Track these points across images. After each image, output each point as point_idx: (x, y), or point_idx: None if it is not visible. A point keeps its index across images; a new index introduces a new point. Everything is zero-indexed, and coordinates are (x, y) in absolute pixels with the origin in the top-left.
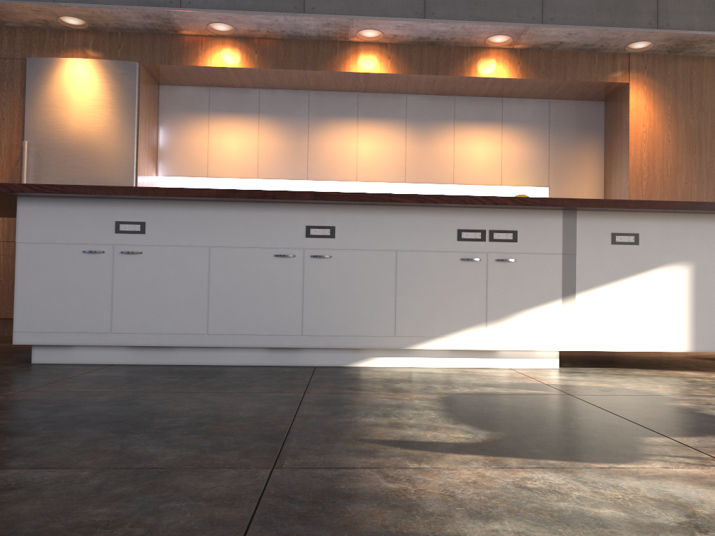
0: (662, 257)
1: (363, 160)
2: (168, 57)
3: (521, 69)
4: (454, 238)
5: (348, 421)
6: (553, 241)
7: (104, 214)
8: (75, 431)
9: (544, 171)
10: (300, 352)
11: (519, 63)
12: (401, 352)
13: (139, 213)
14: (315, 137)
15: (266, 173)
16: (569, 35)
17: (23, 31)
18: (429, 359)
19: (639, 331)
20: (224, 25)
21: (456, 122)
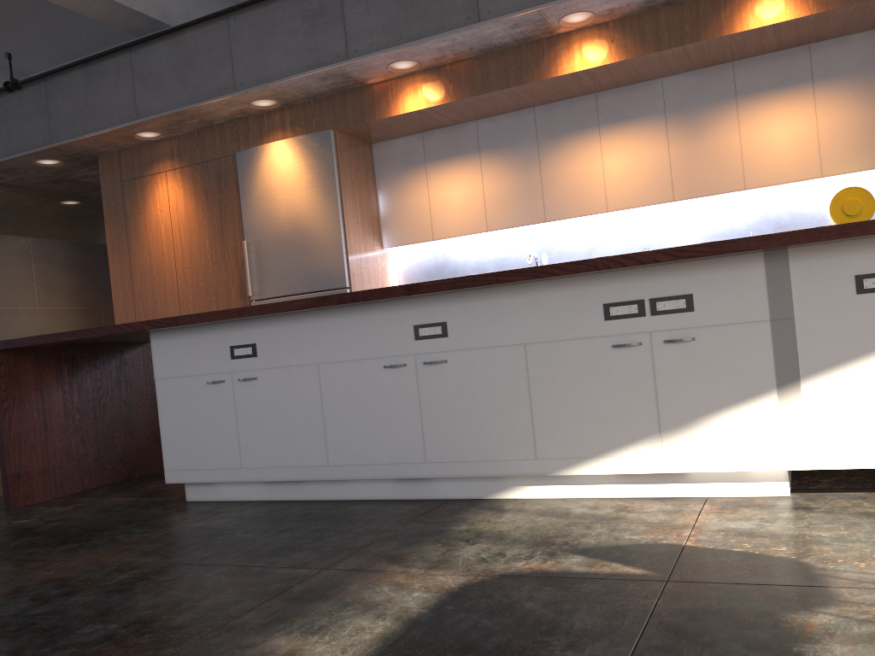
0: None
1: (613, 182)
2: (360, 115)
3: None
4: (599, 317)
5: (253, 642)
6: (752, 302)
7: (219, 340)
8: None
9: None
10: (431, 482)
11: None
12: (553, 479)
13: (249, 335)
14: (549, 165)
15: (496, 223)
16: None
17: (230, 125)
18: (590, 486)
19: None
20: (404, 62)
21: (739, 99)
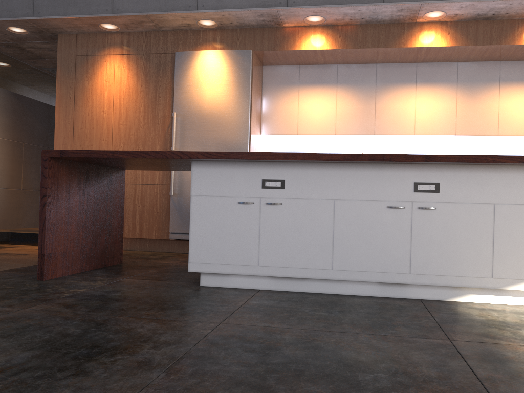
0: None
1: (420, 118)
2: (273, 45)
3: None
4: None
5: None
6: None
7: (253, 174)
8: (305, 389)
9: None
10: (406, 287)
11: None
12: (496, 291)
13: (279, 173)
14: (381, 101)
15: (342, 130)
16: None
17: (172, 33)
18: (521, 298)
19: None
20: (317, 17)
21: (501, 83)
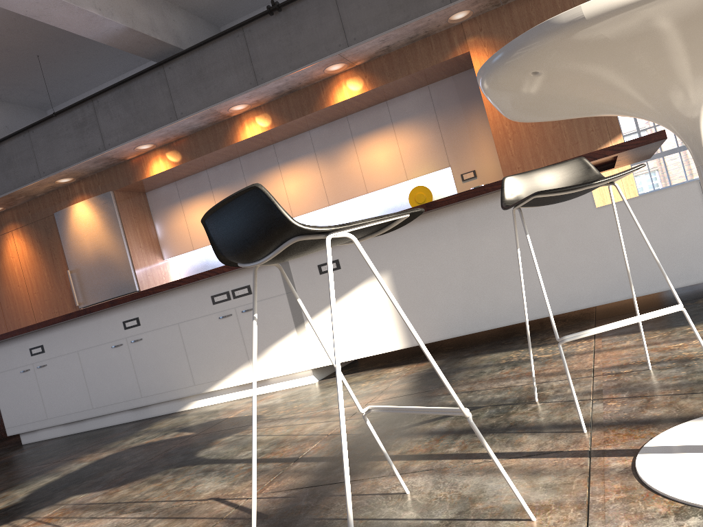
0: (362, 273)
1: (293, 199)
2: (127, 179)
3: (369, 81)
4: (210, 303)
5: None
6: (277, 285)
7: (23, 346)
8: None
9: (442, 153)
10: (149, 408)
11: (366, 76)
12: (207, 394)
13: (38, 340)
14: None
15: None
16: (384, 41)
17: (48, 196)
18: (225, 395)
19: (361, 340)
20: (143, 145)
21: (354, 138)
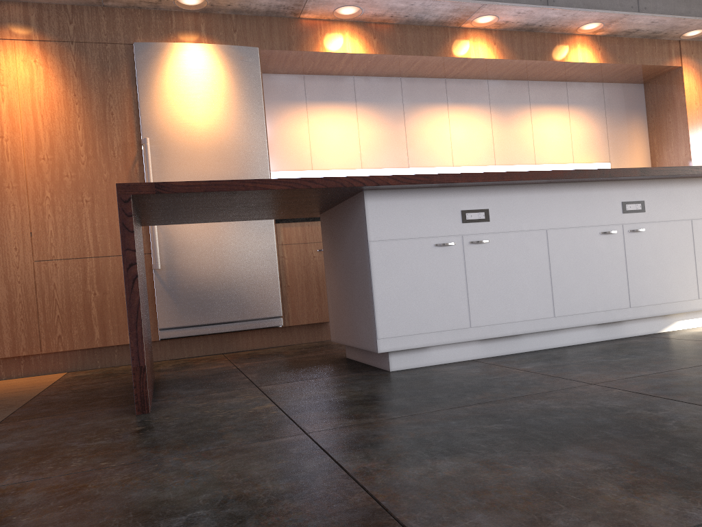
0: None
1: (457, 145)
2: (288, 42)
3: (601, 54)
4: None
5: None
6: None
7: (449, 204)
8: None
9: (605, 148)
10: (622, 325)
11: (599, 48)
12: (697, 313)
13: (481, 201)
14: (412, 124)
15: (369, 163)
16: (650, 24)
17: (123, 12)
18: None
19: None
20: (354, 9)
21: (531, 105)
